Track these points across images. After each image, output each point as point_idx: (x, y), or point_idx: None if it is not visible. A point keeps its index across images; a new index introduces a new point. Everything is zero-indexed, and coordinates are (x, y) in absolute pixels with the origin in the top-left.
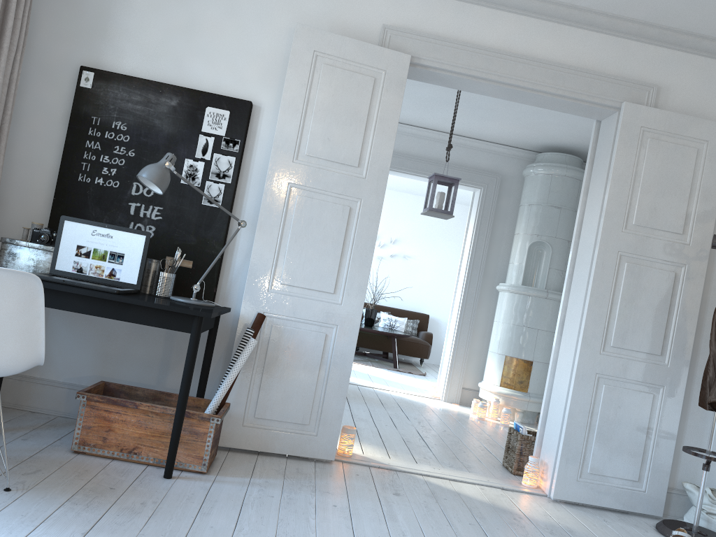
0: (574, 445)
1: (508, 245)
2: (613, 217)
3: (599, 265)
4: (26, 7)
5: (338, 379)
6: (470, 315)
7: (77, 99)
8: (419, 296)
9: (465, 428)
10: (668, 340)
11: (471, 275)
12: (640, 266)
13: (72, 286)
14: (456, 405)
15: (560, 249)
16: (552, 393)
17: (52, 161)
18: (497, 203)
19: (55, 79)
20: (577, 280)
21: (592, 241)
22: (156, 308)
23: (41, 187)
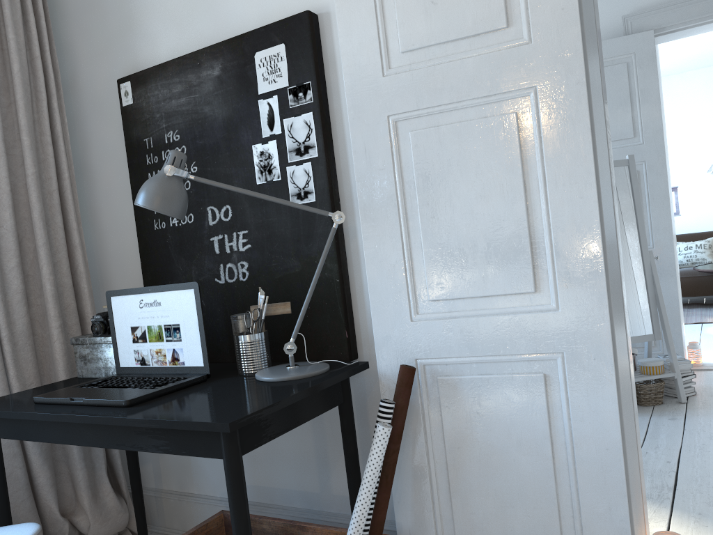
0: None
1: None
2: None
3: None
4: (44, 39)
5: (596, 459)
6: None
7: (126, 125)
8: None
9: None
10: None
11: None
12: None
13: (80, 405)
14: None
15: None
16: None
17: (133, 215)
18: None
19: (108, 111)
20: None
21: None
22: (156, 427)
23: (133, 252)
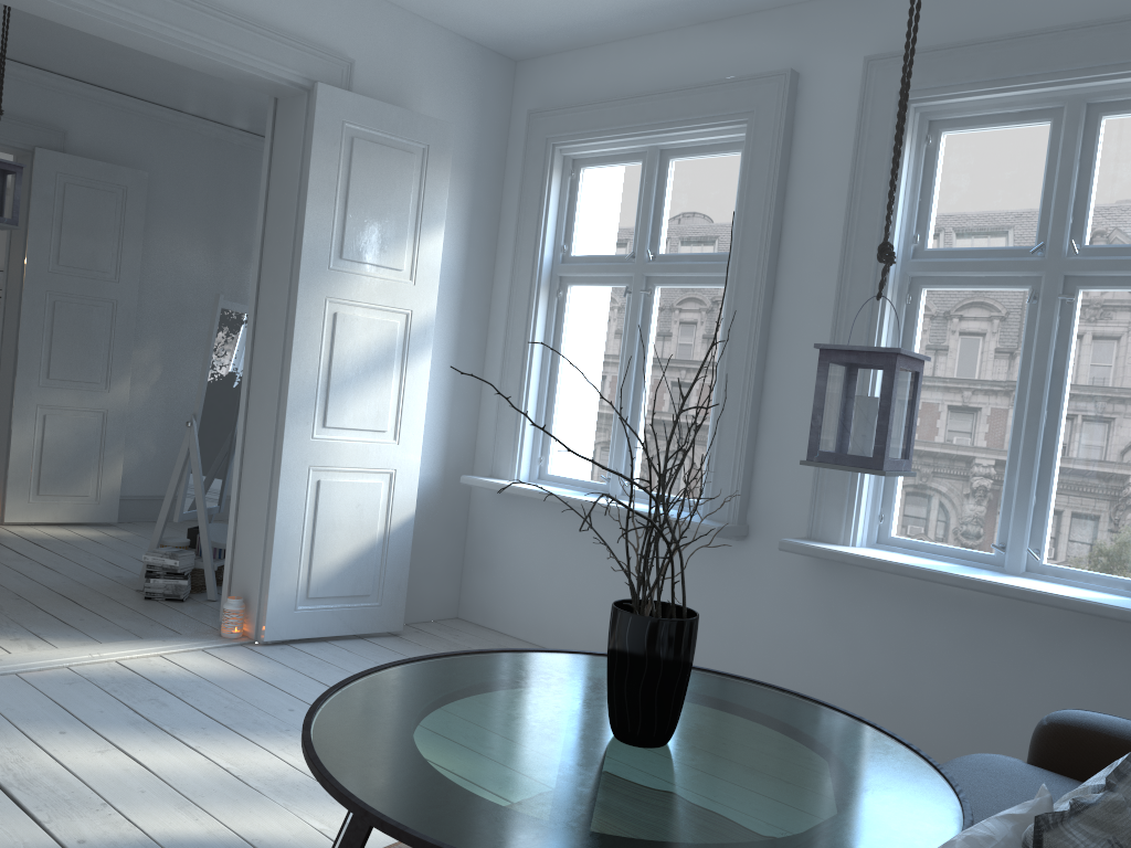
0: None
1: None
2: None
3: None
4: None
5: None
6: None
7: None
8: None
9: None
10: None
11: None
12: None
13: None
14: None
15: None
16: None
17: None
18: None
19: None
20: None
21: None
22: None
23: None
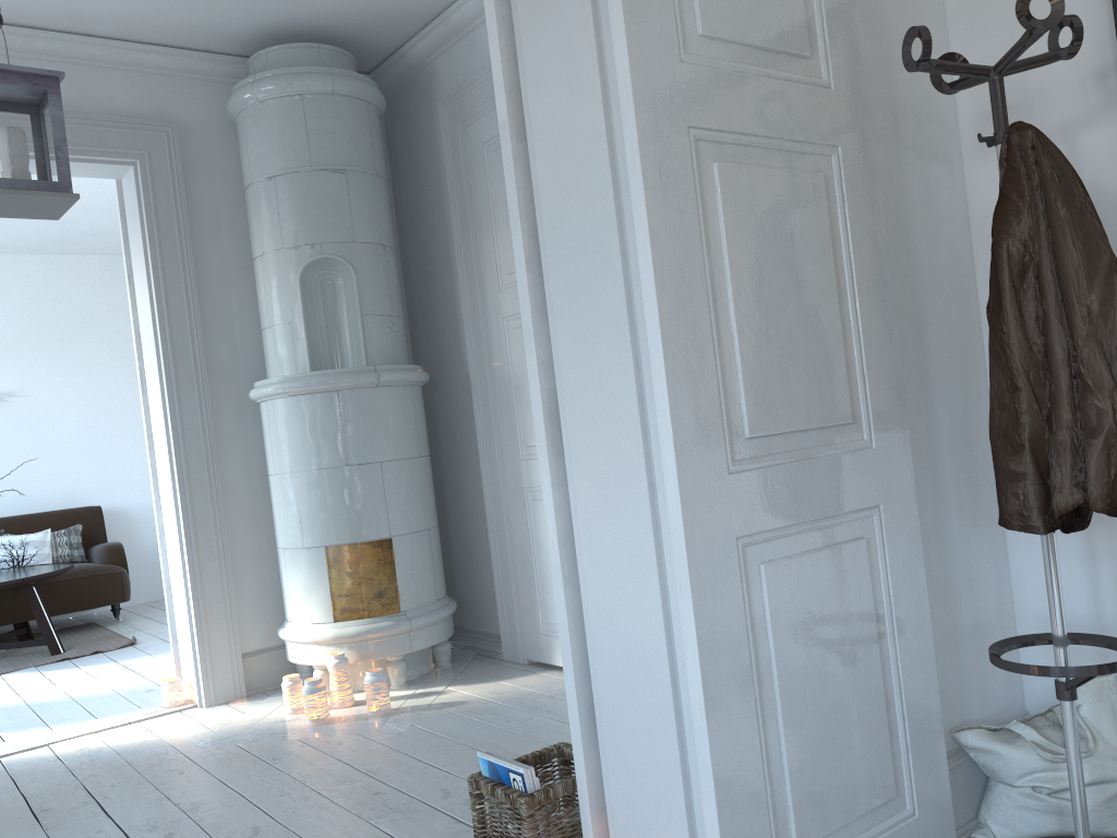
0: (745, 793)
1: (246, 290)
2: (647, 12)
3: (654, 182)
4: None
5: None
6: (207, 480)
7: None
8: (64, 472)
9: (302, 781)
10: (855, 372)
11: (179, 384)
12: (750, 166)
13: None
14: (241, 703)
15: (372, 267)
16: (594, 642)
17: None
18: (188, 194)
19: None
20: (573, 262)
21: (594, 118)
22: None
23: None
